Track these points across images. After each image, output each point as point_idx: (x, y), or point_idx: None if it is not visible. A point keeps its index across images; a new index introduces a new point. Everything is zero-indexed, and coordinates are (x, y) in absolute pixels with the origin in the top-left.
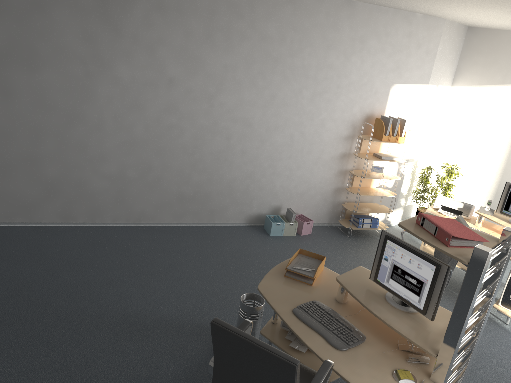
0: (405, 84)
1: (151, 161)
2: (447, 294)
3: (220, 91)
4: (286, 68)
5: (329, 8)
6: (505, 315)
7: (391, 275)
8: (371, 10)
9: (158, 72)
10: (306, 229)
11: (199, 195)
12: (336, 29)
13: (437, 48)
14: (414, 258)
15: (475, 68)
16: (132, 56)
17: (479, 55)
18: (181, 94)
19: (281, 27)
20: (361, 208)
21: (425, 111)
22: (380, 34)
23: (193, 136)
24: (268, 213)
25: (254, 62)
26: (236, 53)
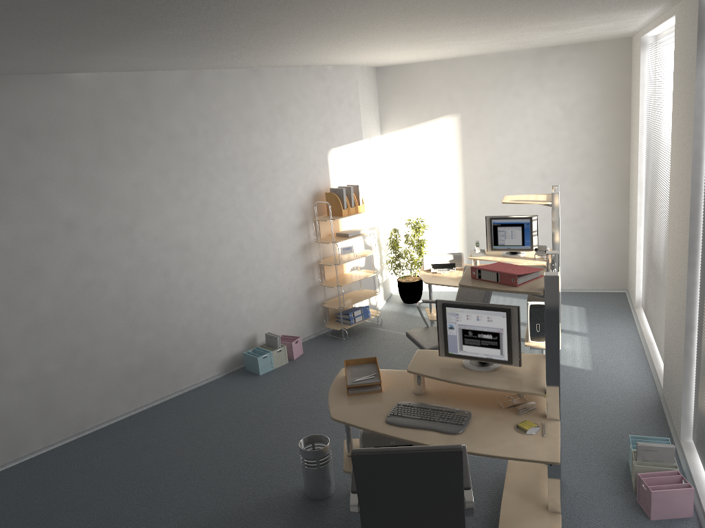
0: (340, 146)
1: (76, 340)
2: None
3: (138, 218)
4: (208, 166)
5: (234, 82)
6: (540, 349)
7: (463, 341)
8: (280, 74)
9: (49, 218)
10: (297, 349)
11: (152, 360)
12: (250, 104)
13: (358, 98)
14: (481, 313)
15: (399, 109)
16: (7, 208)
17: (398, 94)
18: (90, 237)
19: (187, 118)
20: (345, 301)
21: (369, 169)
22: (297, 98)
23: (121, 286)
24: (243, 349)
25: (169, 169)
26: (143, 164)
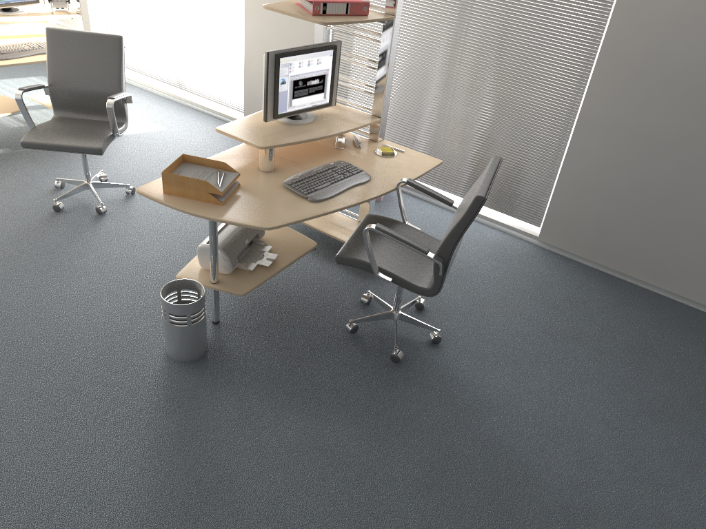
0: None
1: None
2: (37, 155)
3: None
4: None
5: None
6: None
7: (293, 95)
8: None
9: None
10: None
11: None
12: None
13: None
14: (313, 56)
15: None
16: None
17: None
18: None
19: None
20: None
21: None
22: None
23: None
24: None
25: None
26: None
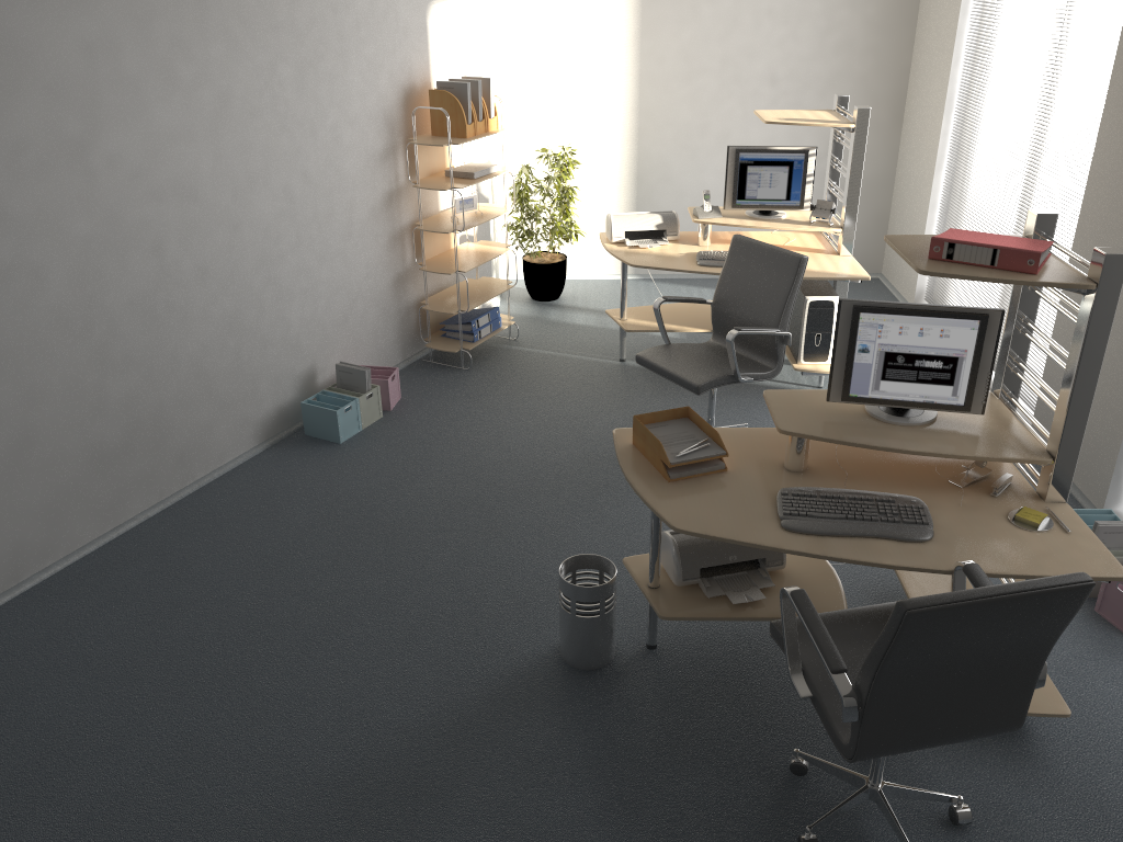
0: None
1: None
2: None
3: (98, 125)
4: (228, 16)
5: None
6: (817, 375)
7: (882, 374)
8: None
9: None
10: (394, 391)
11: (140, 429)
12: None
13: None
14: (931, 322)
15: None
16: None
17: None
18: None
19: None
20: (463, 300)
21: (485, 50)
22: None
23: (73, 278)
24: (296, 397)
25: (154, 16)
26: None
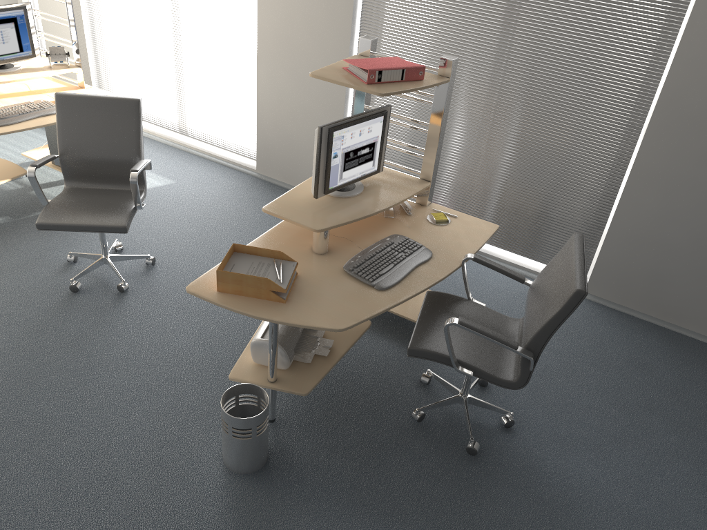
0: None
1: None
2: None
3: None
4: None
5: None
6: None
7: (343, 168)
8: None
9: None
10: None
11: None
12: None
13: None
14: (364, 125)
15: None
16: None
17: None
18: None
19: None
20: None
21: None
22: None
23: None
24: None
25: None
26: None
